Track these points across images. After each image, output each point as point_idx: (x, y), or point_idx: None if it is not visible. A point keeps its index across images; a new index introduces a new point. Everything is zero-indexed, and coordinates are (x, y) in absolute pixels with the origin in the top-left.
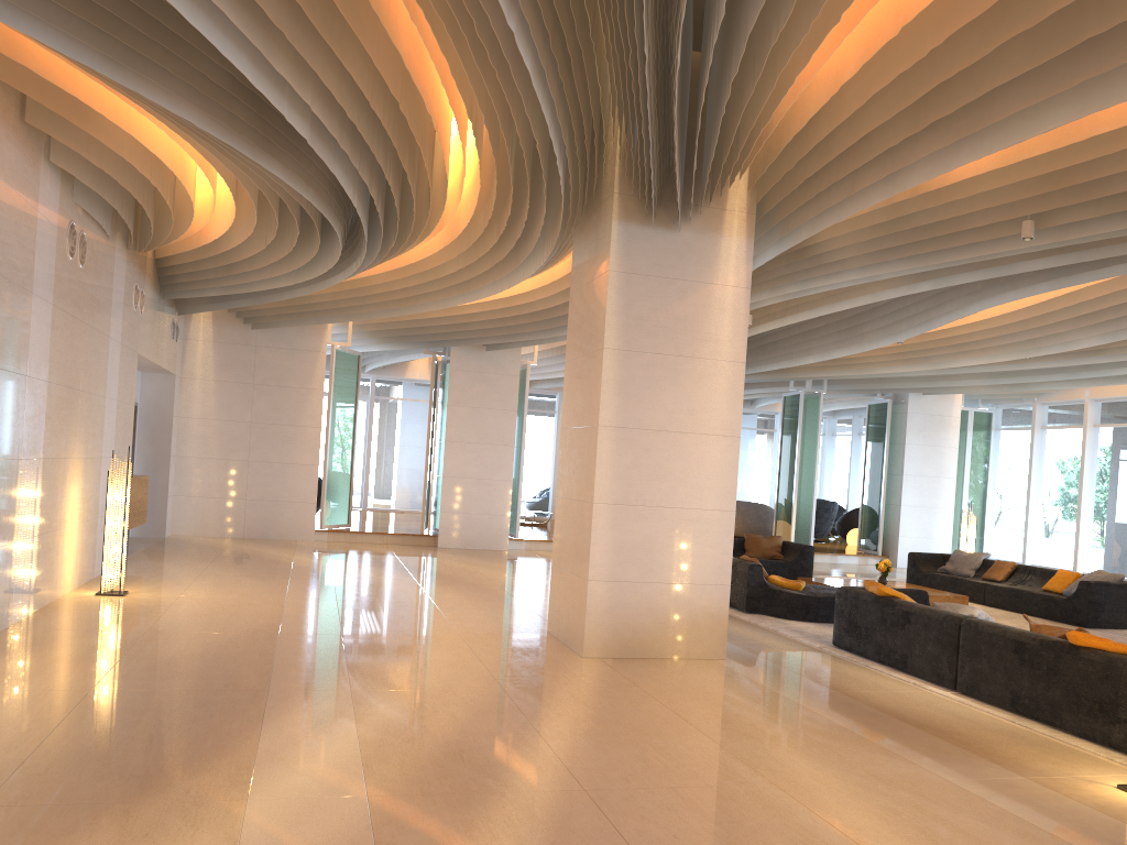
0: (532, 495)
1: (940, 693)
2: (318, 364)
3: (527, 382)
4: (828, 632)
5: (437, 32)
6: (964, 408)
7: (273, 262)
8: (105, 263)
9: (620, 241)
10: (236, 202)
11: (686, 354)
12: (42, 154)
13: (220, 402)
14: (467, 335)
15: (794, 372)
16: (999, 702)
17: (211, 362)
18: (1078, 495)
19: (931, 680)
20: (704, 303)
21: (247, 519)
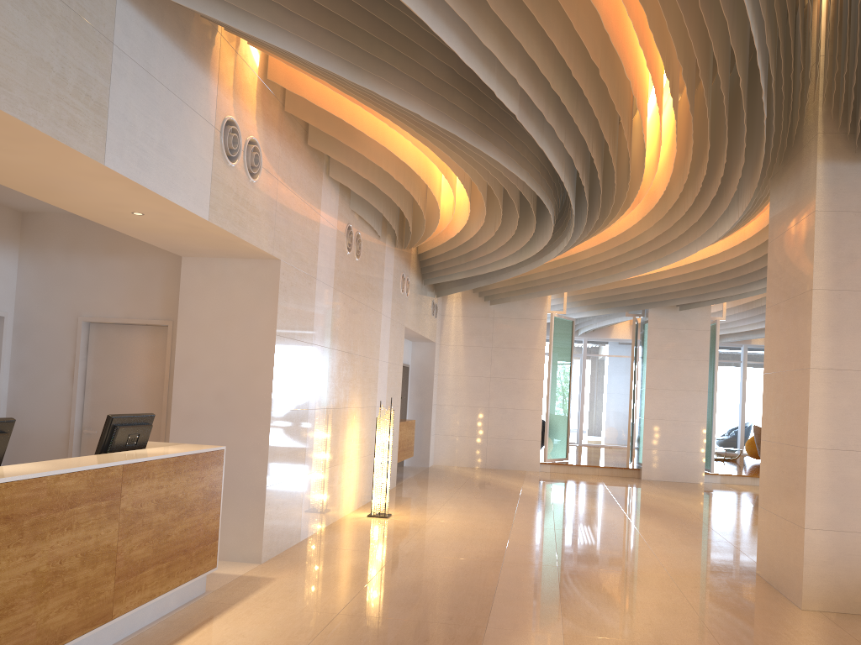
0: (721, 434)
1: None
2: (540, 329)
3: (717, 335)
4: None
5: None
6: None
7: (501, 247)
8: (376, 257)
9: (826, 180)
10: (469, 198)
11: None
12: (323, 171)
13: (467, 362)
14: (662, 297)
15: None
16: None
17: (461, 332)
18: None
19: None
20: None
21: (487, 453)
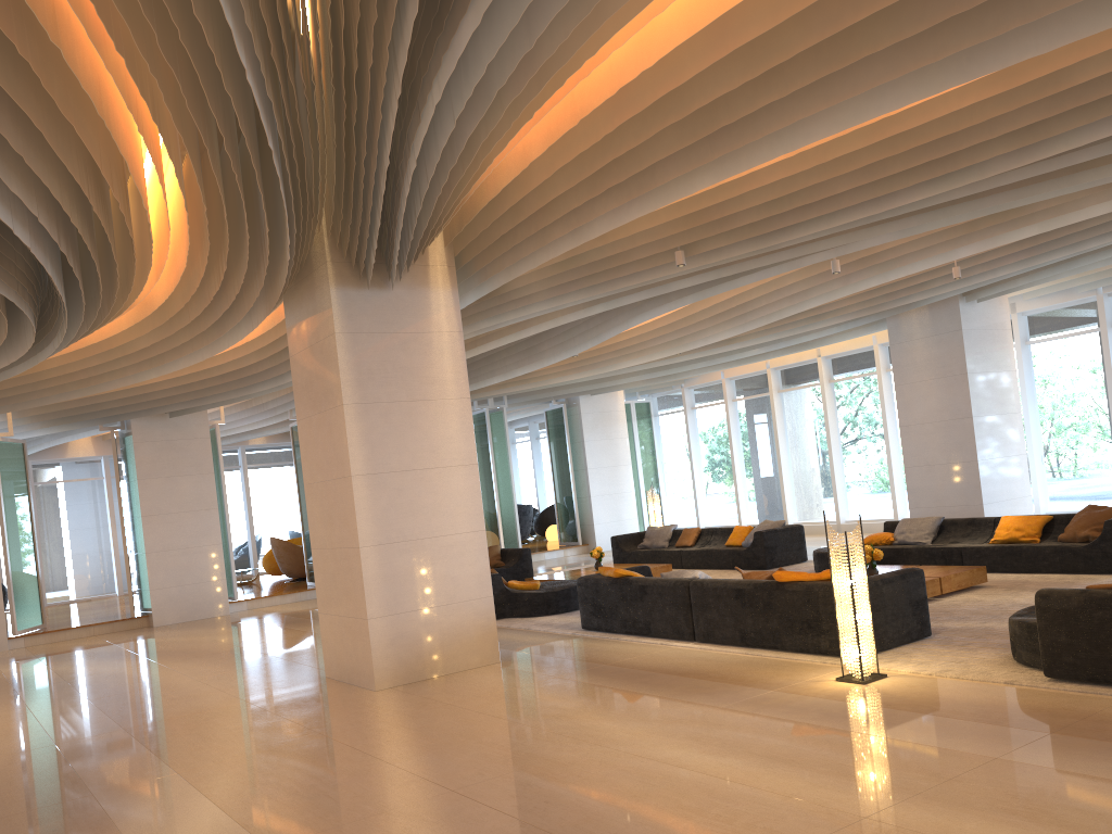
0: None
1: (684, 646)
2: None
3: (219, 442)
4: (572, 619)
5: (166, 141)
6: (626, 402)
7: None
8: None
9: (340, 305)
10: None
11: (418, 398)
12: None
13: None
14: (149, 404)
15: (478, 393)
16: (732, 641)
17: None
18: (731, 461)
19: (674, 637)
20: (426, 350)
21: None
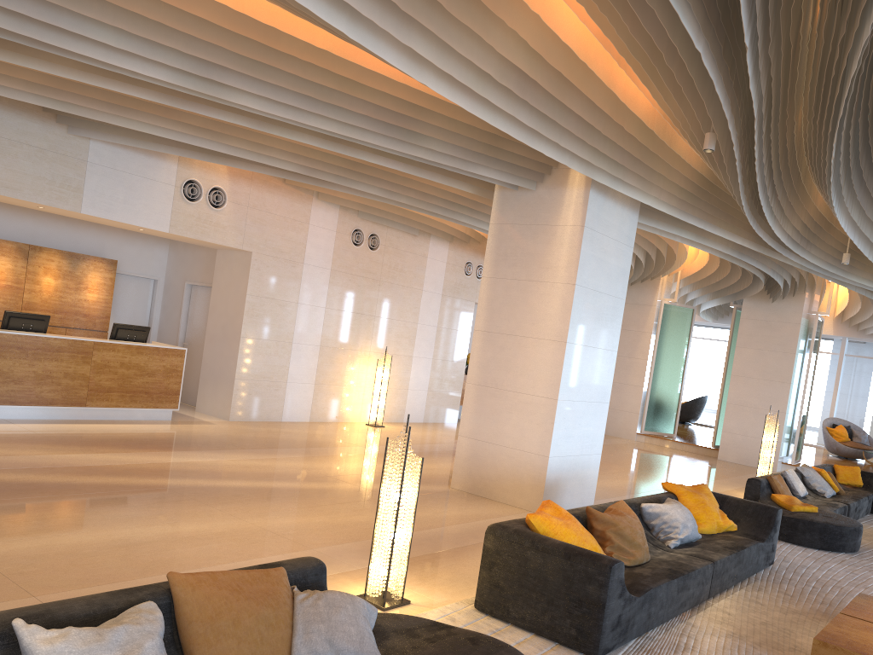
0: None
1: None
2: (649, 314)
3: (813, 329)
4: None
5: None
6: None
7: None
8: (411, 249)
9: (498, 202)
10: None
11: (533, 279)
12: (313, 196)
13: None
14: (737, 289)
15: None
16: None
17: None
18: None
19: None
20: (549, 240)
21: None
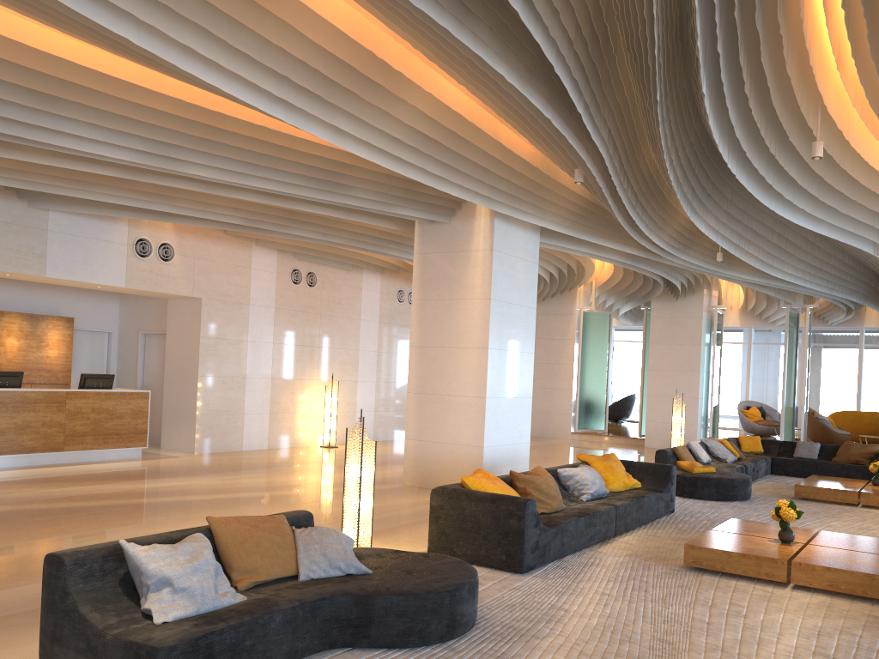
0: None
1: None
2: (571, 323)
3: (714, 322)
4: None
5: None
6: None
7: None
8: (346, 283)
9: (419, 235)
10: None
11: (455, 298)
12: (253, 243)
13: None
14: (644, 292)
15: None
16: None
17: None
18: None
19: None
20: (465, 264)
21: (532, 424)
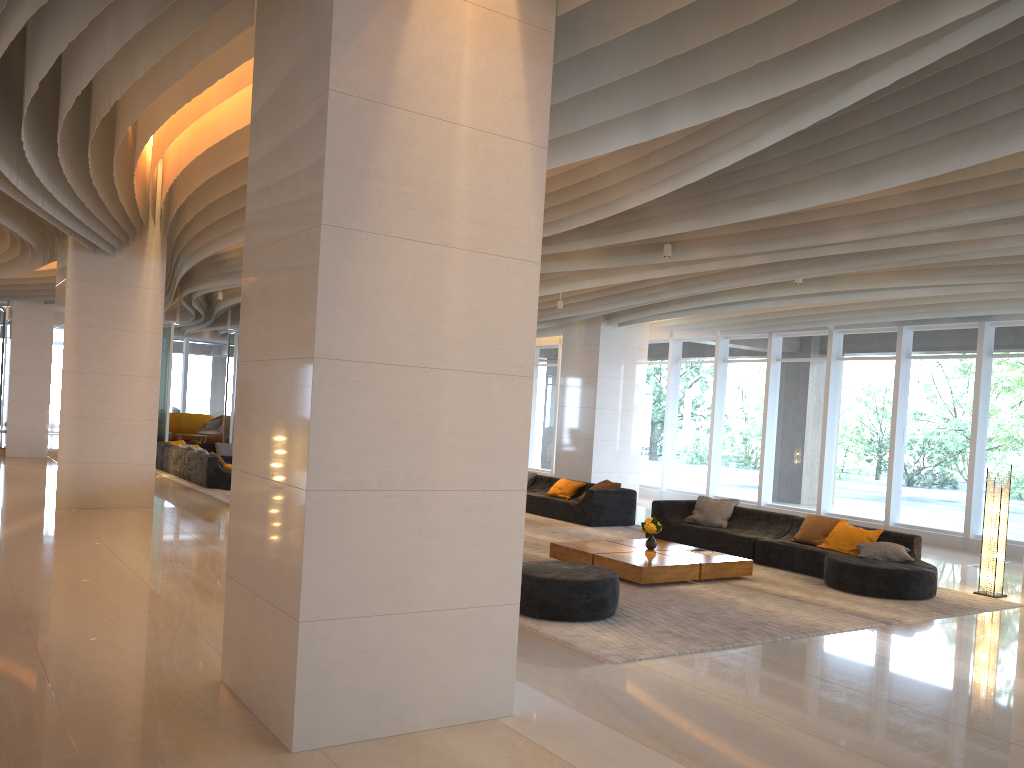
0: None
1: None
2: None
3: None
4: None
5: None
6: None
7: None
8: None
9: (74, 261)
10: None
11: (122, 329)
12: None
13: None
14: (24, 292)
15: None
16: None
17: None
18: None
19: None
20: (134, 298)
21: None
